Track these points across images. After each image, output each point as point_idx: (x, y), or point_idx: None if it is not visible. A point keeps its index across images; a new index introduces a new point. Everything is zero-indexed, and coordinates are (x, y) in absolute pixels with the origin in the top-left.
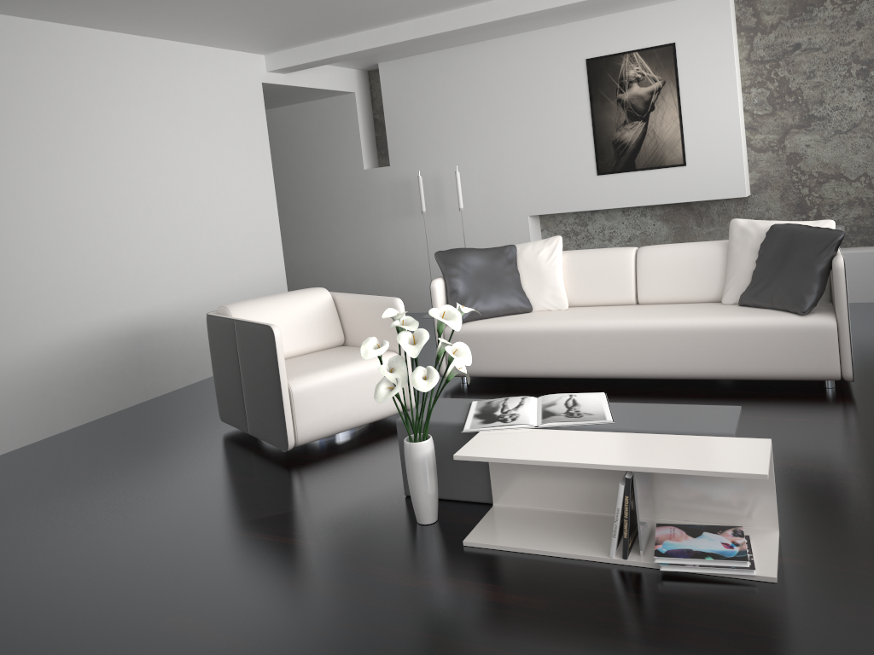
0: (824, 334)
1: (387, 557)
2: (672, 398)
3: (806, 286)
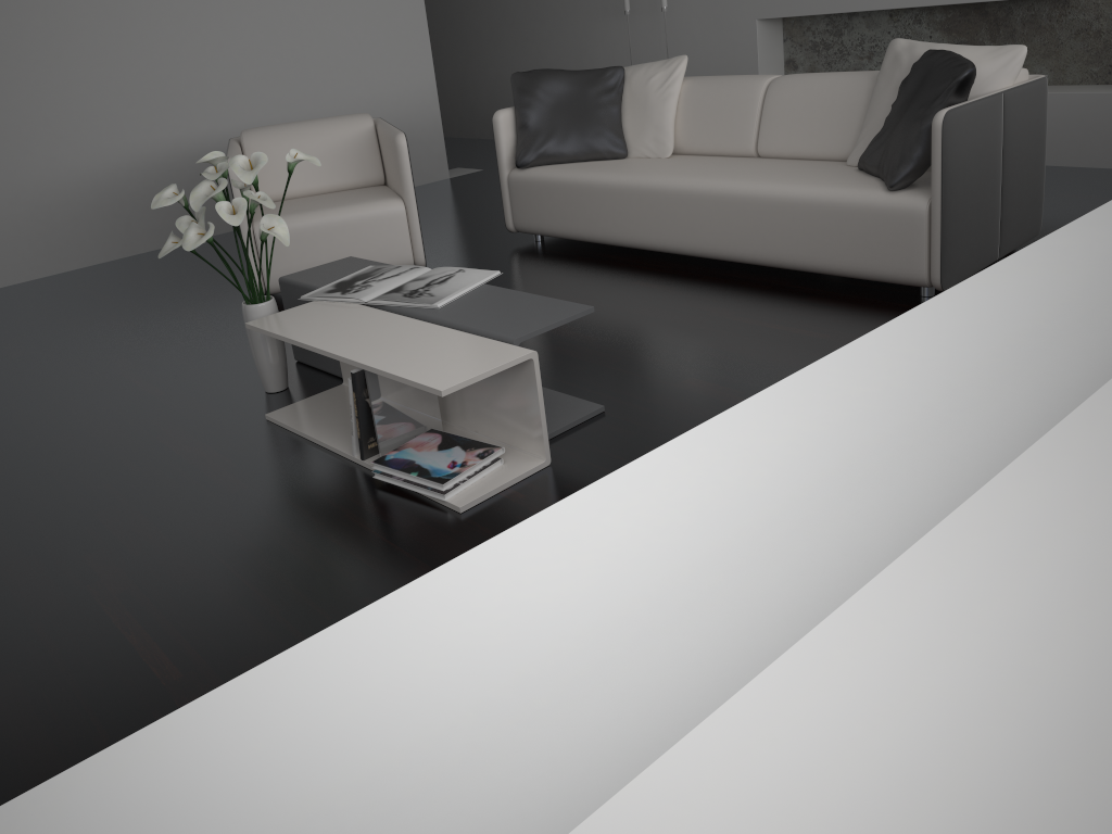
0: (910, 221)
1: (194, 418)
2: (716, 287)
3: (907, 148)
